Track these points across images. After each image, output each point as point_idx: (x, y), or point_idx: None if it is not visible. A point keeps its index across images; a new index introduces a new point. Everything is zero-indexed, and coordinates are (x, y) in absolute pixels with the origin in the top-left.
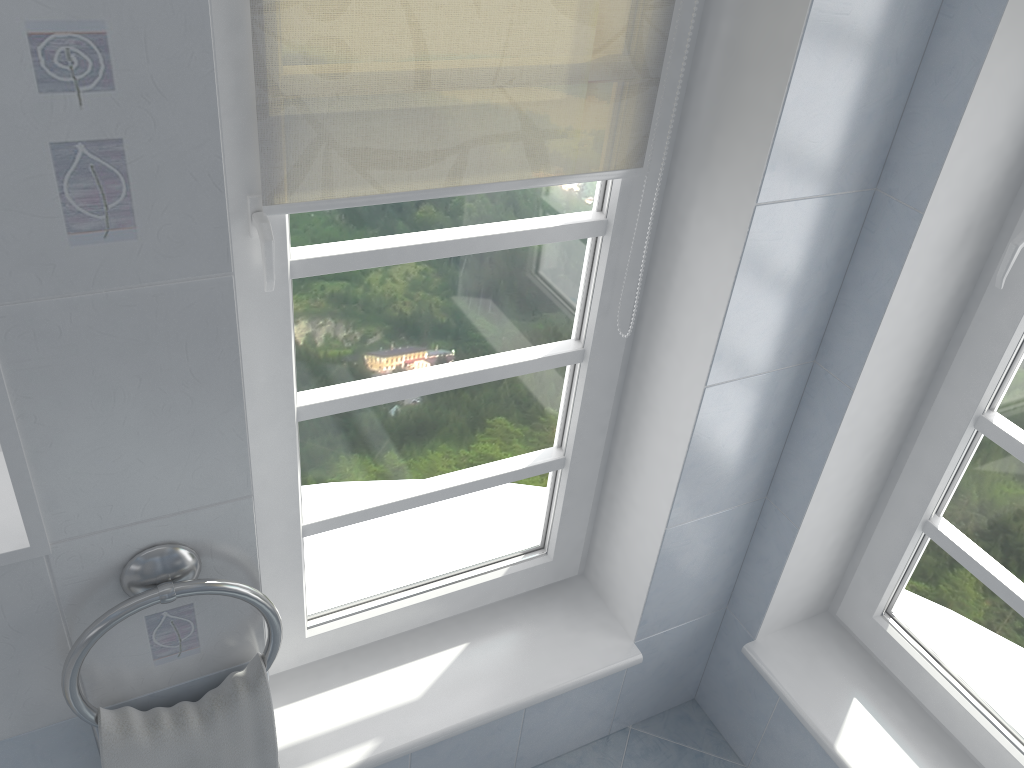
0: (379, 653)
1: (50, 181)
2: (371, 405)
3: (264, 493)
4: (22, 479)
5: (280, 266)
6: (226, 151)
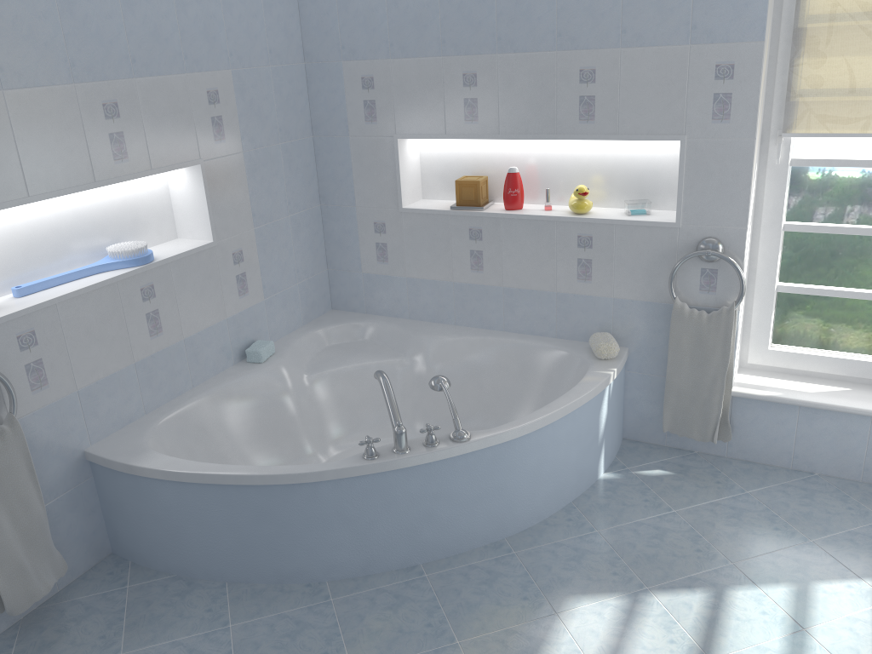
0: (803, 378)
1: (710, 104)
2: (817, 232)
3: (762, 260)
4: (679, 196)
5: (785, 159)
6: (773, 113)
